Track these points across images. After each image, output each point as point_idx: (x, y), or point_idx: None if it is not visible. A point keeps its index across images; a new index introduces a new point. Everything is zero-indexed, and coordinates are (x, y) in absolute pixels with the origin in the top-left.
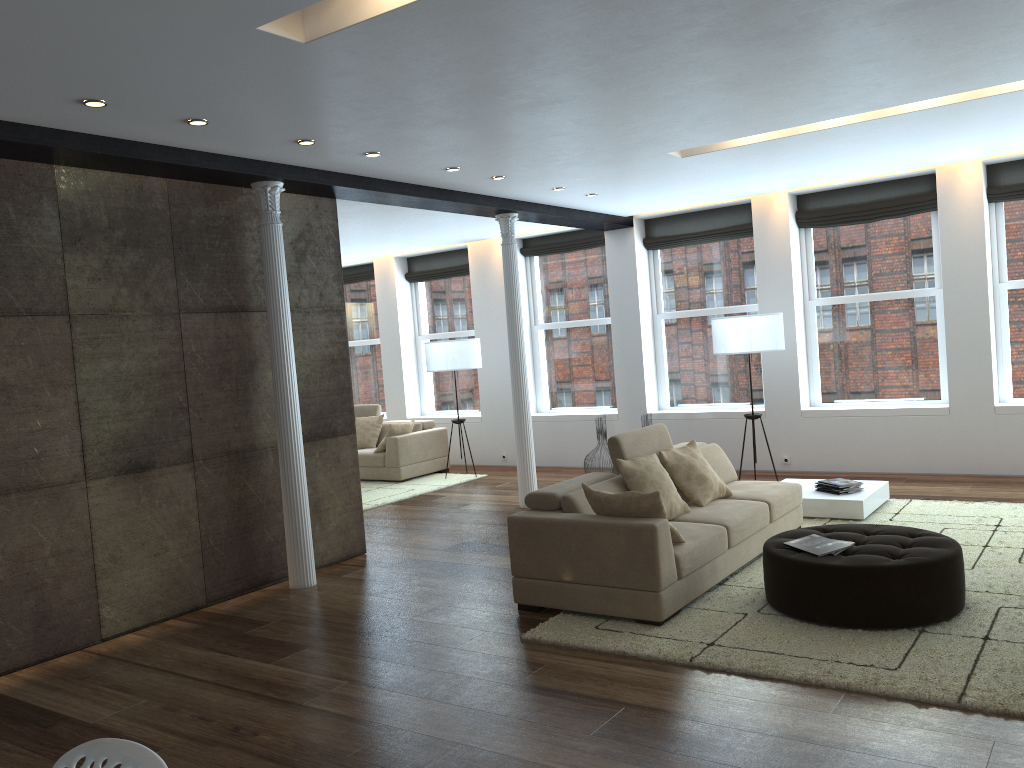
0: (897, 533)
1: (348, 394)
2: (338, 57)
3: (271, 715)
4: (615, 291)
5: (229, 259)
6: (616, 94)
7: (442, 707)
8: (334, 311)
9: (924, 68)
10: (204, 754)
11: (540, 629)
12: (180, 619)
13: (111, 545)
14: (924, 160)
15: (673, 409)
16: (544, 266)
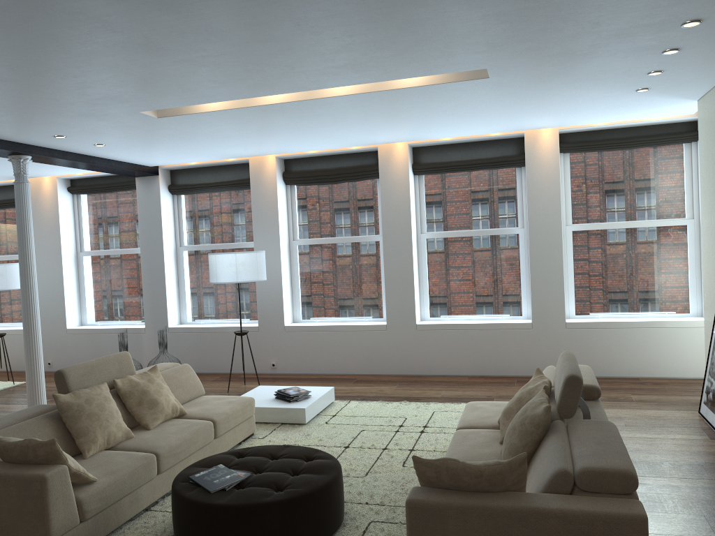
0: (297, 456)
1: None
2: None
3: None
4: (144, 227)
5: None
6: (26, 41)
7: None
8: None
9: (320, 55)
10: None
11: None
12: None
13: None
14: (366, 139)
15: (192, 323)
16: (89, 203)
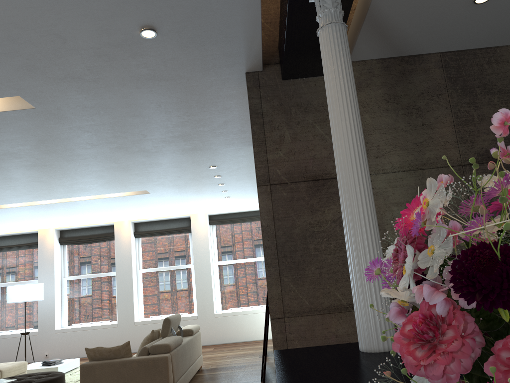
0: (43, 374)
1: None
2: None
3: None
4: None
5: None
6: None
7: None
8: None
9: (65, 186)
10: None
11: None
12: None
13: None
14: (105, 219)
15: None
16: None
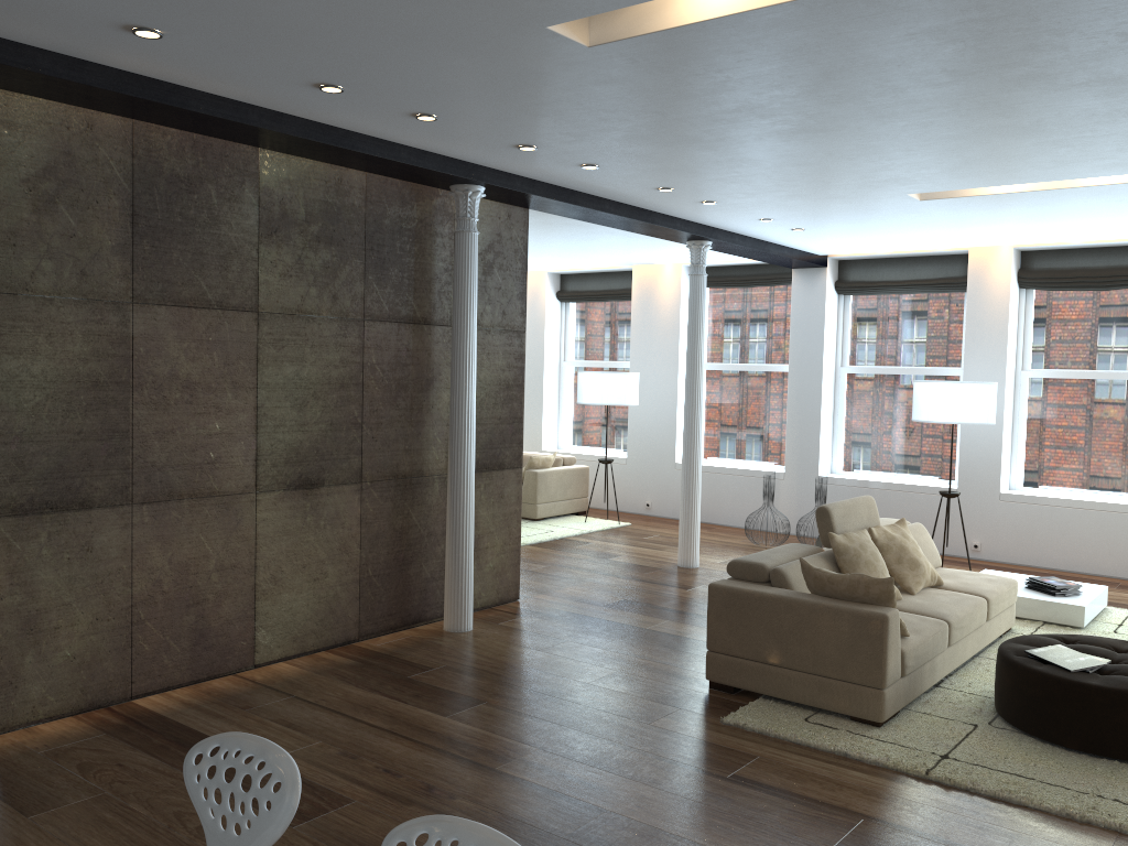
0: None
1: (519, 424)
2: (615, 64)
3: (463, 777)
4: (797, 336)
5: (418, 266)
6: (890, 129)
7: (653, 792)
8: (514, 332)
9: None
10: (401, 813)
11: (742, 714)
12: (332, 652)
13: (273, 565)
14: None
15: (847, 474)
16: (716, 300)
